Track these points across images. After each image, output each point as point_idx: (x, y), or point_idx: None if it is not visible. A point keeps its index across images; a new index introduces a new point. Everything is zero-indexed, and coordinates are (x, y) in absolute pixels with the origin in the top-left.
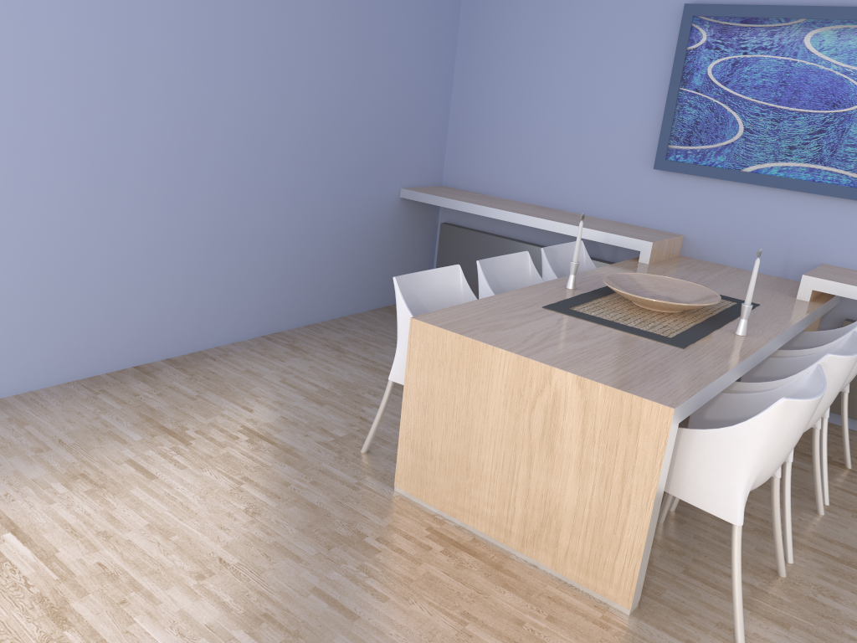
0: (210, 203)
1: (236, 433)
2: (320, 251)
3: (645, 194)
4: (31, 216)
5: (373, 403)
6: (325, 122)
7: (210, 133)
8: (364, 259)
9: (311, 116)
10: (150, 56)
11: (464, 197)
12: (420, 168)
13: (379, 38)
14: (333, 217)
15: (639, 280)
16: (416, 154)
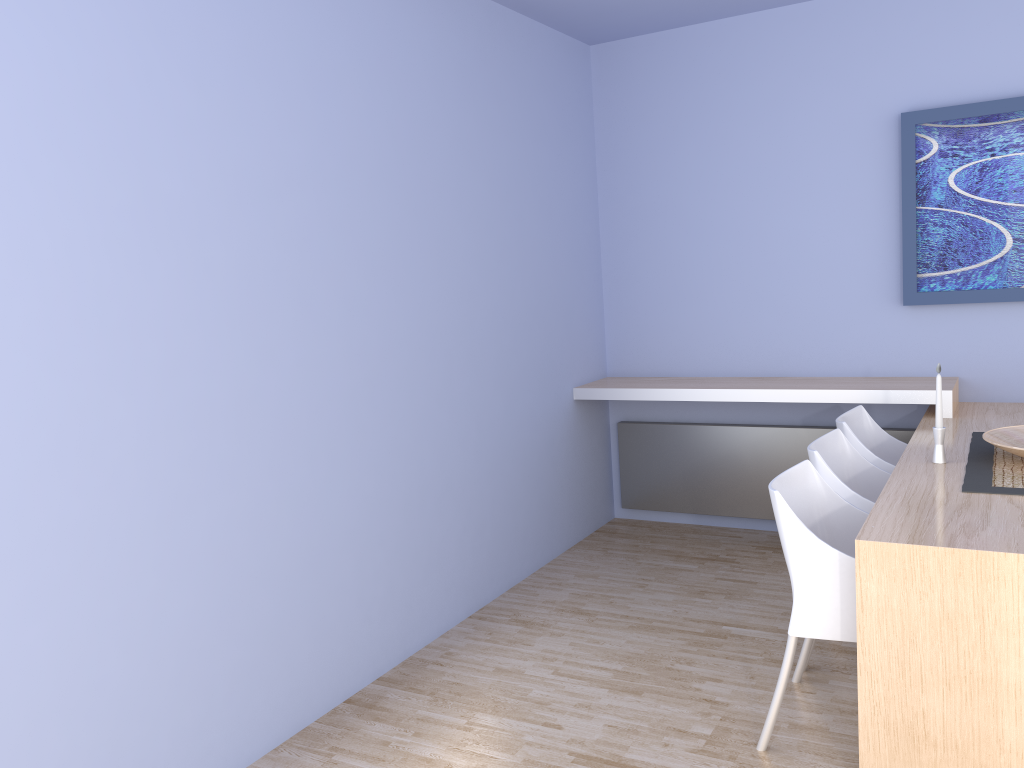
0: (402, 447)
1: (572, 766)
2: (511, 486)
3: (894, 337)
4: (218, 511)
5: (698, 674)
6: (498, 320)
7: (393, 355)
8: (551, 485)
9: (485, 315)
10: (327, 267)
11: (657, 383)
12: (586, 359)
13: (533, 209)
14: (518, 438)
15: (1013, 434)
16: (580, 343)
